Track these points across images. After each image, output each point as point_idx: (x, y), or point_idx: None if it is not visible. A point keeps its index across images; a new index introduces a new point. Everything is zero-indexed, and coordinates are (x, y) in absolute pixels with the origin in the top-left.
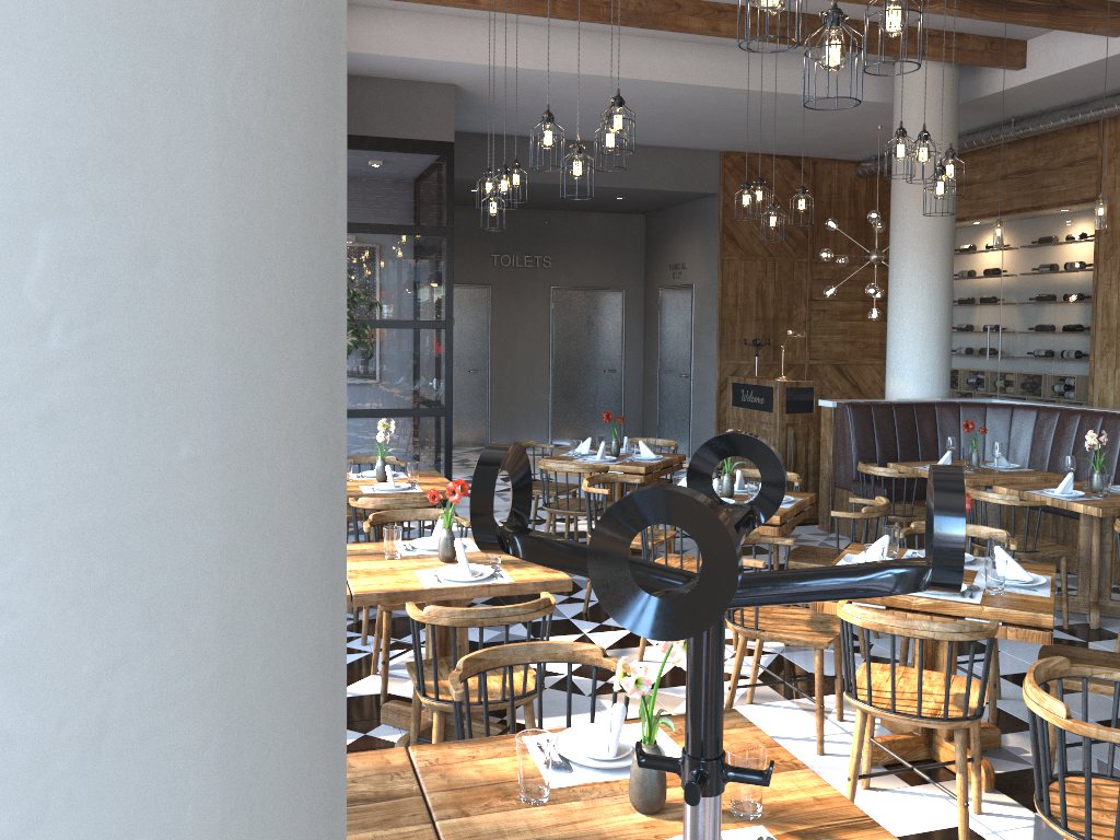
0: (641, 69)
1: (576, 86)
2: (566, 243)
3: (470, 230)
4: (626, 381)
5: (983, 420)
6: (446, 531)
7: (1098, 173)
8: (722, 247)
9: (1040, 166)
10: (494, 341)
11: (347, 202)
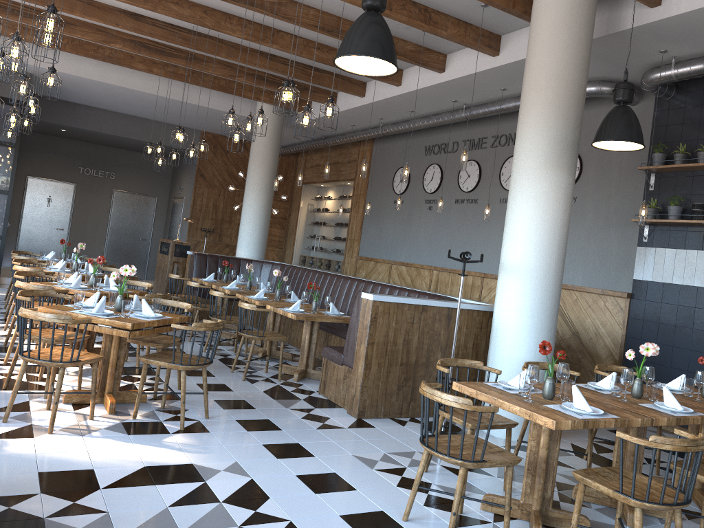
0: (127, 82)
1: (96, 85)
2: (125, 167)
3: (69, 152)
4: (152, 246)
5: (261, 268)
6: None
7: (356, 167)
8: (196, 179)
9: (341, 161)
10: (75, 214)
11: None
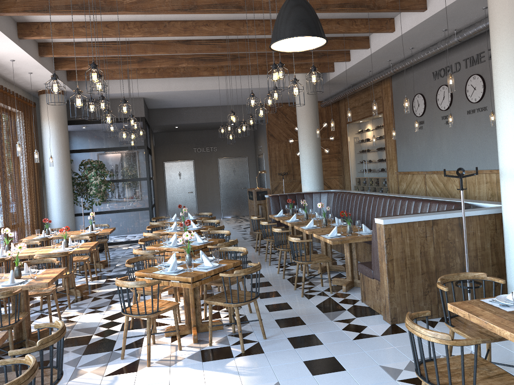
0: (201, 86)
1: (184, 93)
2: (222, 141)
3: (184, 140)
4: None
5: (319, 198)
6: (65, 239)
7: (382, 102)
8: (268, 139)
9: (370, 100)
10: (197, 180)
11: (109, 141)
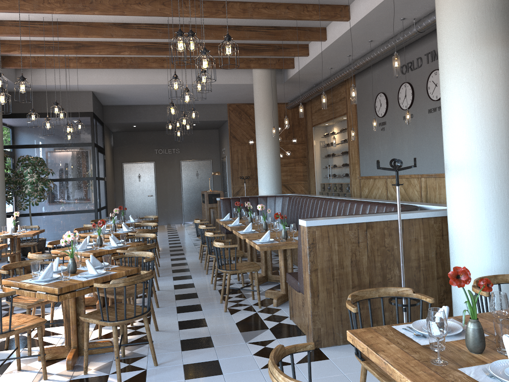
0: (154, 80)
1: (135, 88)
2: (185, 143)
3: (145, 140)
4: None
5: (274, 202)
6: None
7: (346, 103)
8: (230, 141)
9: (334, 101)
10: (158, 183)
11: (53, 136)
